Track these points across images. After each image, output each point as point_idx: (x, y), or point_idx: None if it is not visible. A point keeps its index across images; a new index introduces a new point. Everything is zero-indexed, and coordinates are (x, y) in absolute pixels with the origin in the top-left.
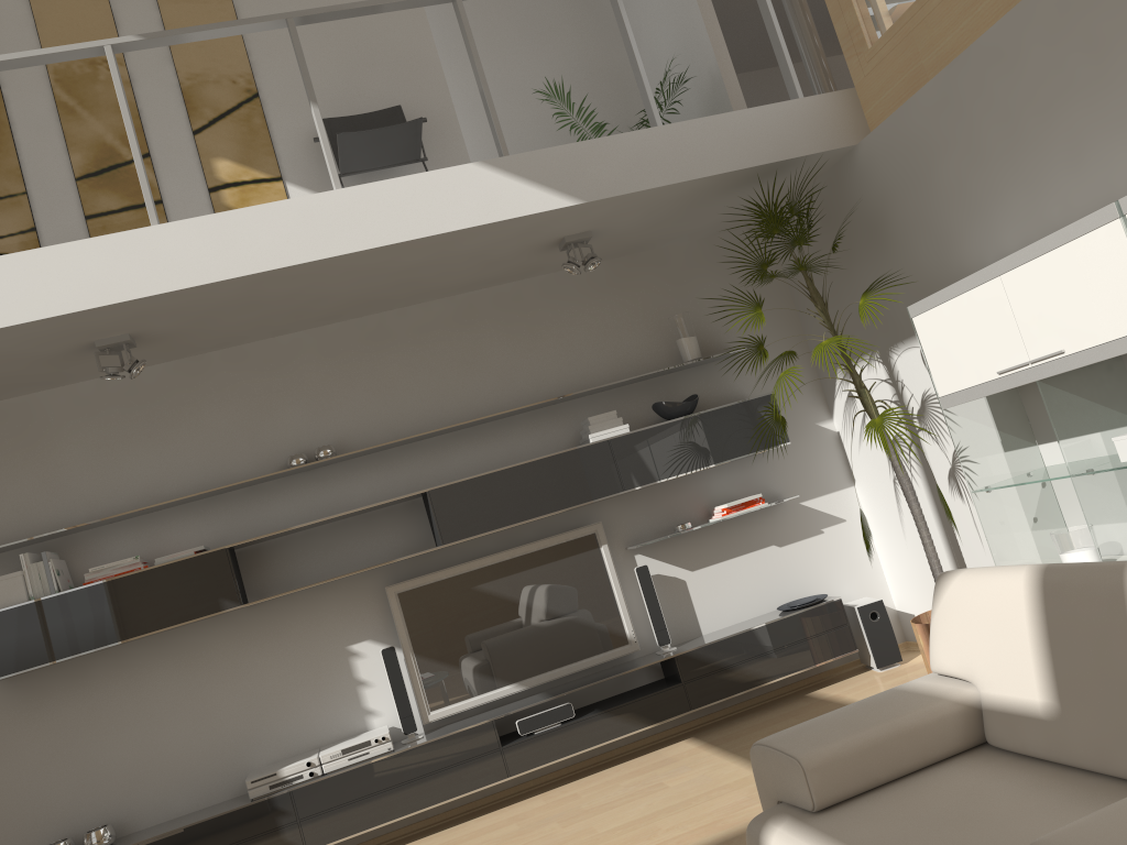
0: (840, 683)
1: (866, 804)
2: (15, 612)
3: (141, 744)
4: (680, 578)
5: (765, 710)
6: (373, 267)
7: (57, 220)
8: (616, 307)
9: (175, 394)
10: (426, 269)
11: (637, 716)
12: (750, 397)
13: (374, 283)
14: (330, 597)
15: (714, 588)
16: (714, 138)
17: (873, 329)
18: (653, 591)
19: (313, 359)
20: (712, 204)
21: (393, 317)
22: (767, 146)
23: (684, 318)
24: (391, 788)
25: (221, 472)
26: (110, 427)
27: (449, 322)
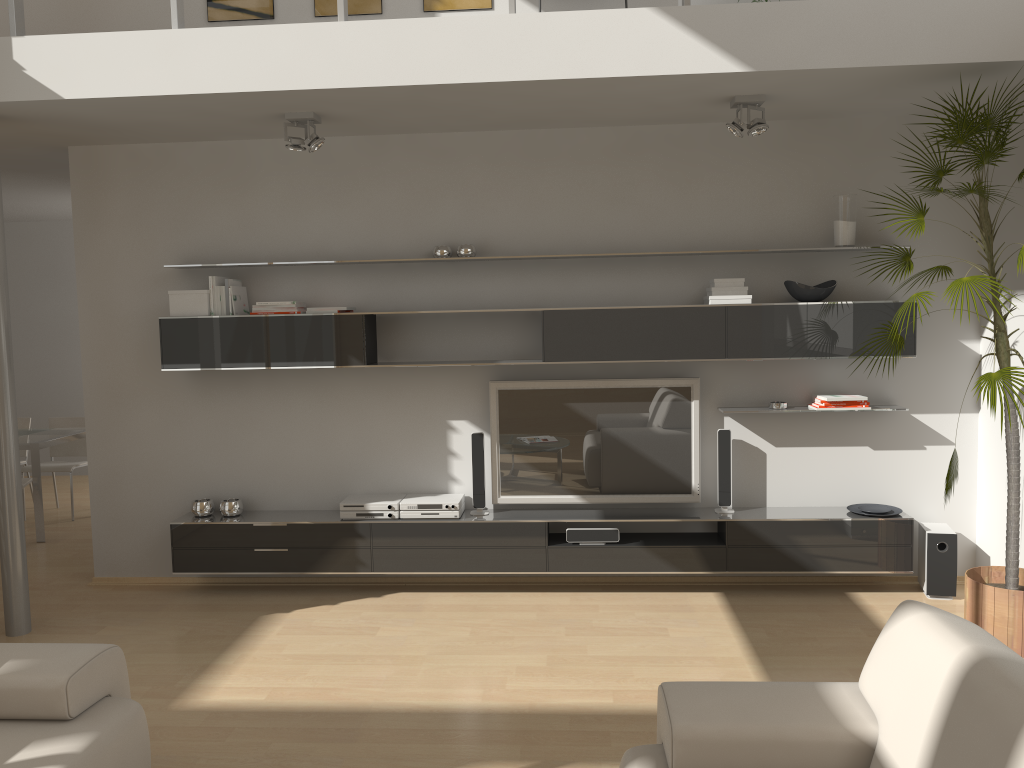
0: (884, 594)
1: None
2: (198, 322)
3: (275, 447)
4: (762, 450)
5: (800, 592)
6: (532, 95)
7: None
8: (783, 172)
9: (356, 166)
10: (588, 102)
11: (674, 560)
12: (895, 296)
13: (537, 106)
14: (443, 376)
15: (793, 468)
16: (925, 21)
17: None
18: (728, 455)
19: (478, 160)
20: (911, 89)
21: (560, 136)
22: (985, 42)
23: (848, 200)
24: (448, 547)
25: (379, 245)
26: (299, 184)
27: (611, 152)
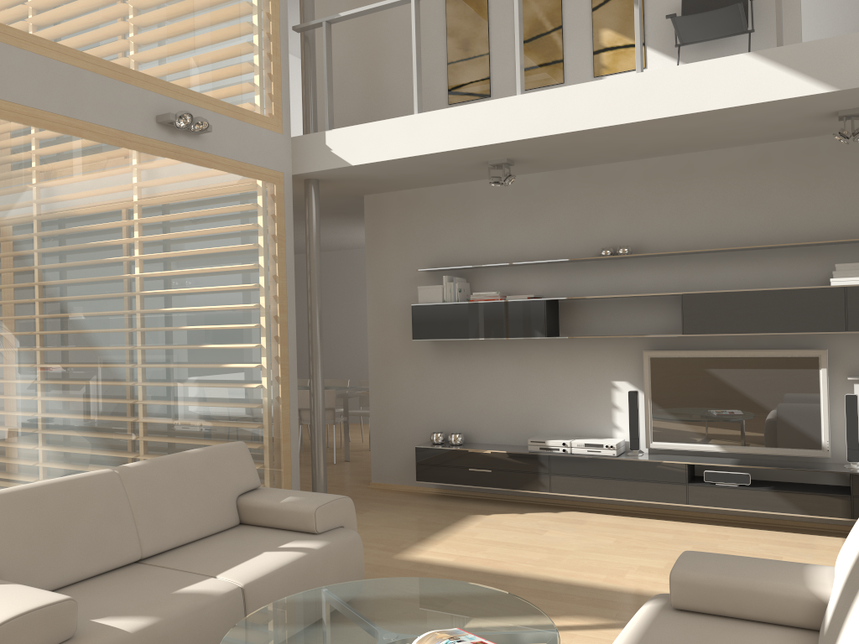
0: None
1: (699, 621)
2: (435, 307)
3: (487, 397)
4: None
5: None
6: (660, 129)
7: (502, 72)
8: None
9: (544, 193)
10: (710, 130)
11: (801, 505)
12: None
13: (669, 137)
14: (608, 347)
15: None
16: None
17: None
18: (855, 417)
19: (635, 182)
20: None
21: (700, 157)
22: None
23: None
24: (607, 478)
25: (561, 249)
26: (506, 209)
27: (744, 166)
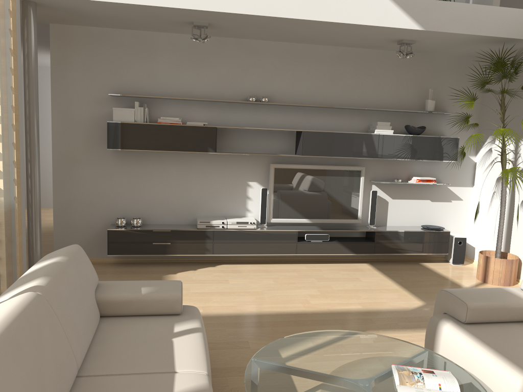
0: (434, 263)
1: (485, 328)
2: (129, 125)
3: (159, 192)
4: (387, 200)
5: (401, 263)
6: (320, 28)
7: None
8: (405, 75)
9: (210, 52)
10: (339, 34)
11: (352, 249)
12: (445, 135)
13: (314, 33)
14: (247, 160)
15: (398, 209)
16: (492, 17)
17: (517, 126)
18: (375, 202)
19: (270, 55)
20: (472, 45)
21: (310, 48)
22: (514, 29)
23: (433, 91)
24: (251, 242)
25: (219, 93)
26: (180, 57)
27: (332, 58)
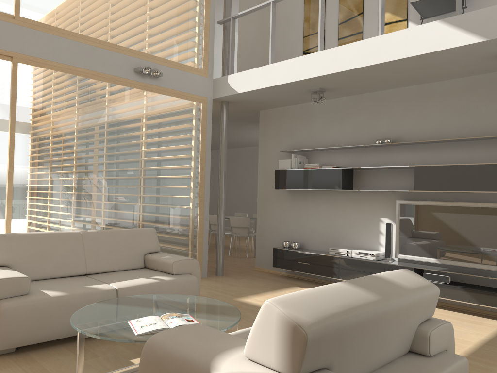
0: None
1: None
2: (286, 171)
3: (314, 223)
4: None
5: None
6: (395, 68)
7: (330, 40)
8: None
9: (349, 108)
10: (428, 68)
11: (478, 298)
12: None
13: (406, 73)
14: (379, 197)
15: None
16: None
17: None
18: None
19: (398, 101)
20: None
21: (436, 85)
22: None
23: None
24: (369, 273)
25: (356, 140)
26: (328, 117)
27: (461, 90)
